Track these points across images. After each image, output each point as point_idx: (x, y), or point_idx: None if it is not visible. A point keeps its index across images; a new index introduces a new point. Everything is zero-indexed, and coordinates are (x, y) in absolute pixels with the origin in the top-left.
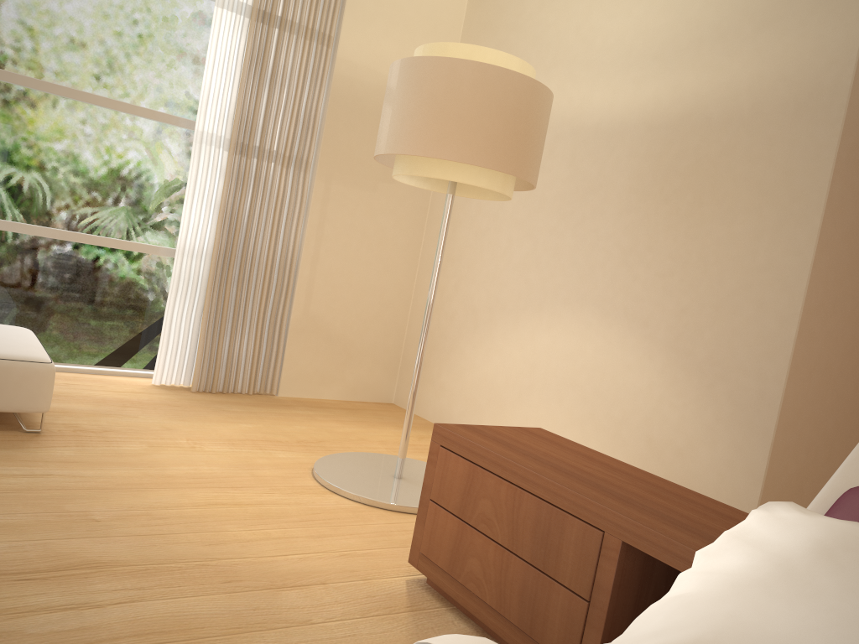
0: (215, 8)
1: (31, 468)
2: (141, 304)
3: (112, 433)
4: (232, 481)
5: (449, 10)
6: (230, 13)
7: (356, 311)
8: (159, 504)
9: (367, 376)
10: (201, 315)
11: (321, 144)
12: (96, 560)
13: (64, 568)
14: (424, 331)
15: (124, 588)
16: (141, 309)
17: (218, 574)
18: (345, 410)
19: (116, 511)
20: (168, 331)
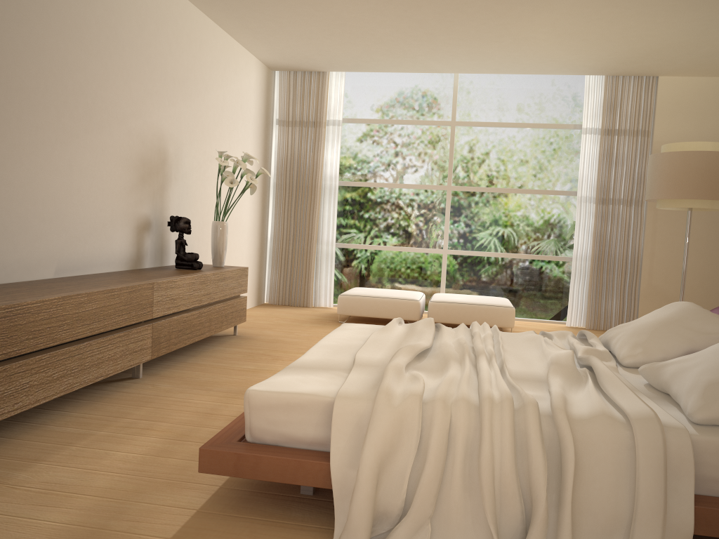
0: (581, 135)
1: None
2: (558, 287)
3: None
4: None
5: None
6: (589, 135)
7: None
8: None
9: None
10: (588, 290)
11: None
12: None
13: None
14: (681, 282)
15: None
16: (559, 289)
17: None
18: None
19: None
20: (571, 299)
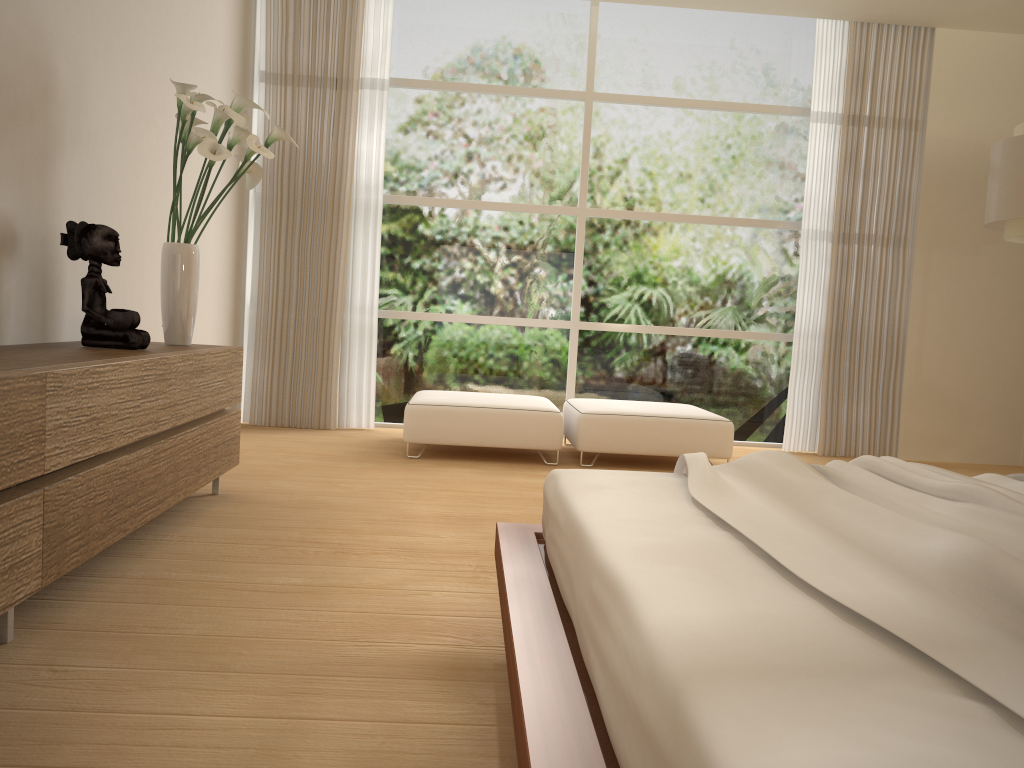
0: (810, 124)
1: None
2: (764, 384)
3: None
4: None
5: None
6: (823, 125)
7: (969, 374)
8: None
9: (988, 439)
10: (819, 388)
11: (918, 220)
12: None
13: None
14: None
15: None
16: (765, 388)
17: None
18: (968, 469)
19: None
20: (792, 404)
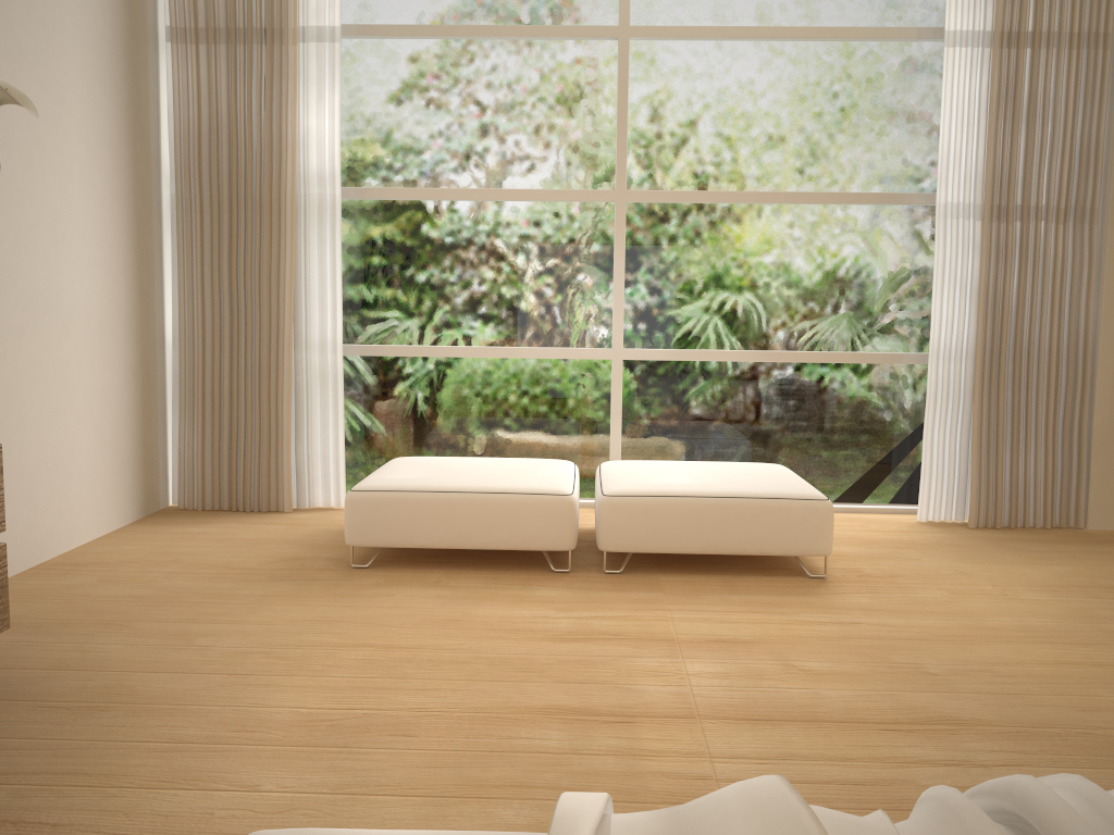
0: (944, 50)
1: (835, 615)
2: (890, 426)
3: (900, 578)
4: (1076, 636)
5: None
6: (964, 50)
7: None
8: (996, 659)
9: None
10: (969, 431)
11: (1111, 181)
12: (955, 717)
13: (924, 722)
14: None
15: (1001, 749)
16: (890, 431)
17: (1112, 746)
18: None
19: (949, 664)
20: (929, 455)
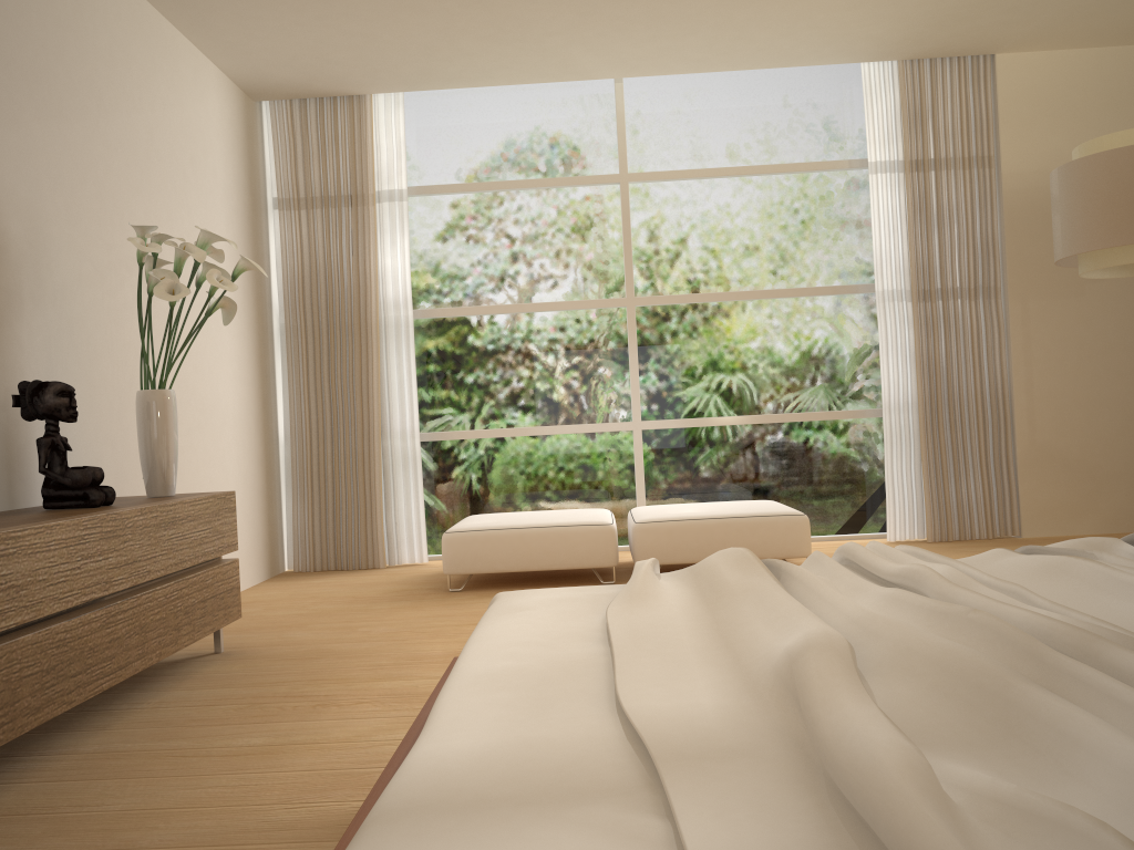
0: (869, 176)
1: None
2: (860, 468)
3: None
4: None
5: (1123, 74)
6: (884, 175)
7: (1093, 431)
8: None
9: (1128, 503)
10: (920, 466)
11: (1006, 265)
12: None
13: None
14: None
15: None
16: (860, 472)
17: None
18: None
19: None
20: (891, 487)
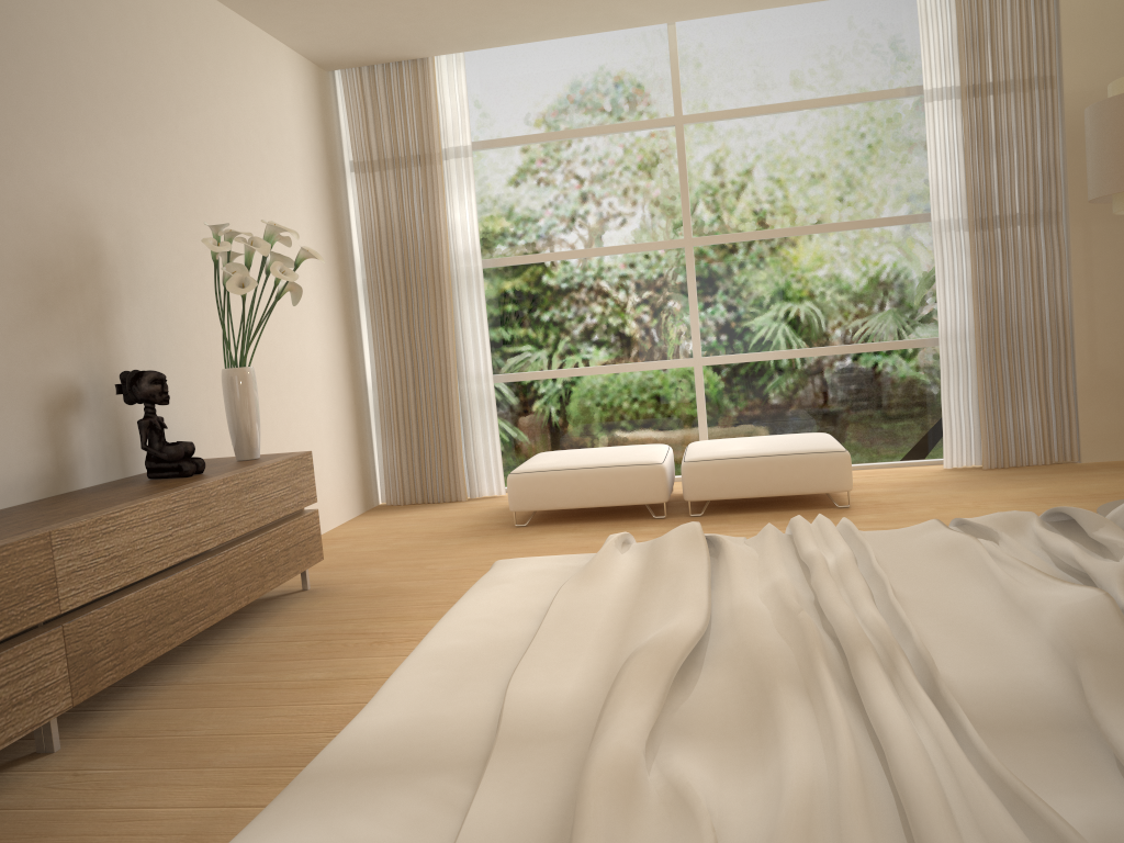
0: (924, 105)
1: None
2: (918, 396)
3: (906, 503)
4: None
5: None
6: (940, 103)
7: None
8: None
9: None
10: (977, 394)
11: (1068, 189)
12: None
13: None
14: None
15: None
16: (919, 400)
17: None
18: None
19: None
20: (947, 416)
